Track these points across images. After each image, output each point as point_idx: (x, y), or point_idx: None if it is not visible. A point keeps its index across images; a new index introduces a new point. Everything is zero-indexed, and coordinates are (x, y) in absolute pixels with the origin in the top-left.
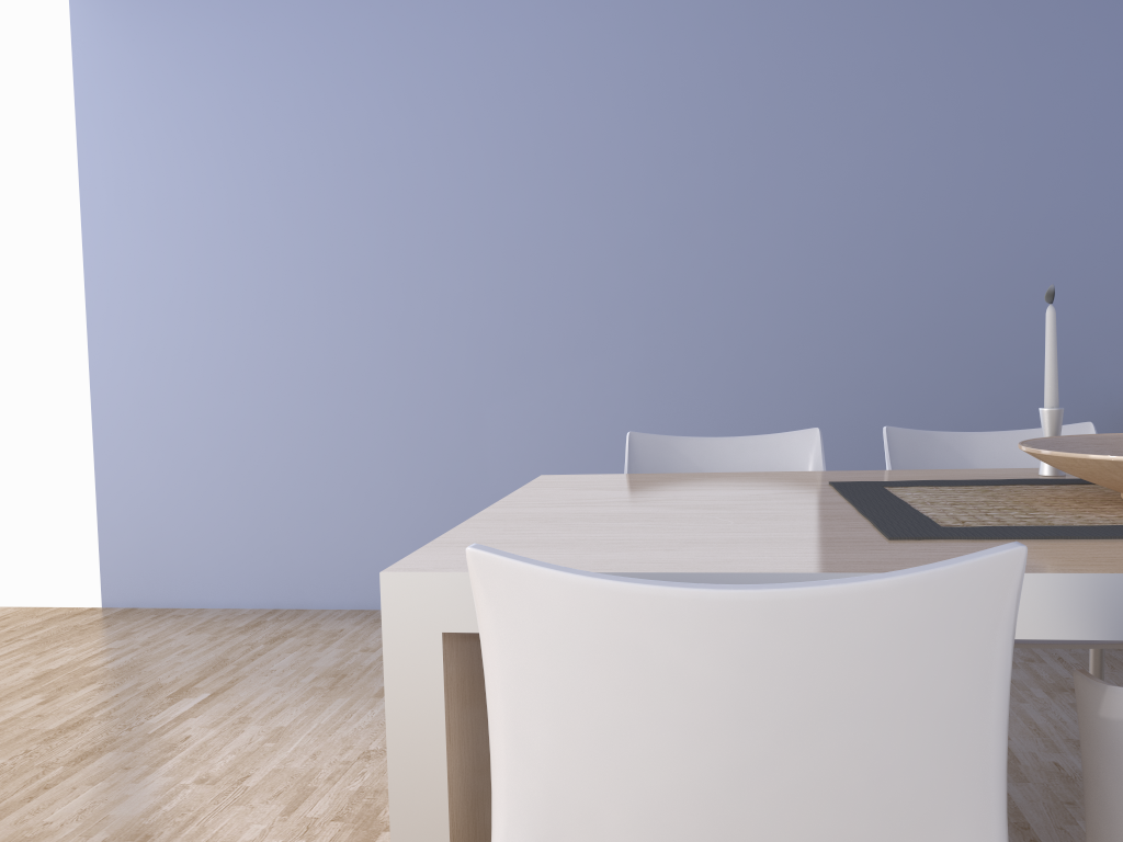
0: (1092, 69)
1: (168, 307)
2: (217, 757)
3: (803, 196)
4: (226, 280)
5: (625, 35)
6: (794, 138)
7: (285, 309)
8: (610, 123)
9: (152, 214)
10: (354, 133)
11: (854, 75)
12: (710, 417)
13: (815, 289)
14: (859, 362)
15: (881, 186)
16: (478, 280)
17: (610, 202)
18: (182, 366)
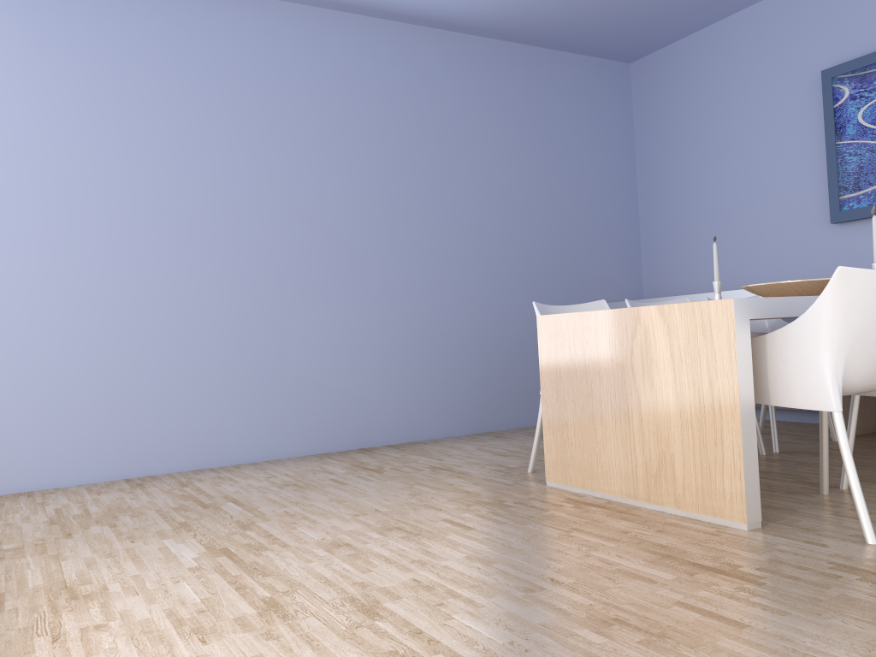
0: (571, 154)
1: (23, 238)
2: (333, 510)
3: (458, 200)
4: (80, 219)
5: (365, 94)
6: (453, 168)
7: (133, 245)
8: (358, 144)
9: (9, 161)
10: (189, 123)
11: (479, 139)
12: (417, 323)
13: (466, 252)
14: (487, 292)
15: (492, 199)
16: (279, 233)
17: (359, 192)
18: (37, 287)
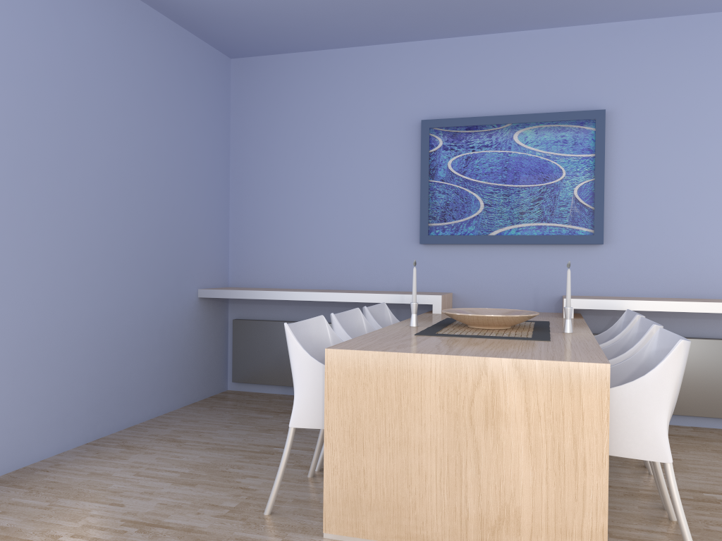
0: (186, 136)
1: None
2: None
3: (86, 168)
4: None
5: None
6: (83, 129)
7: None
8: None
9: None
10: None
11: (110, 101)
12: (34, 316)
13: (90, 230)
14: (108, 277)
15: (119, 172)
16: None
17: None
18: None
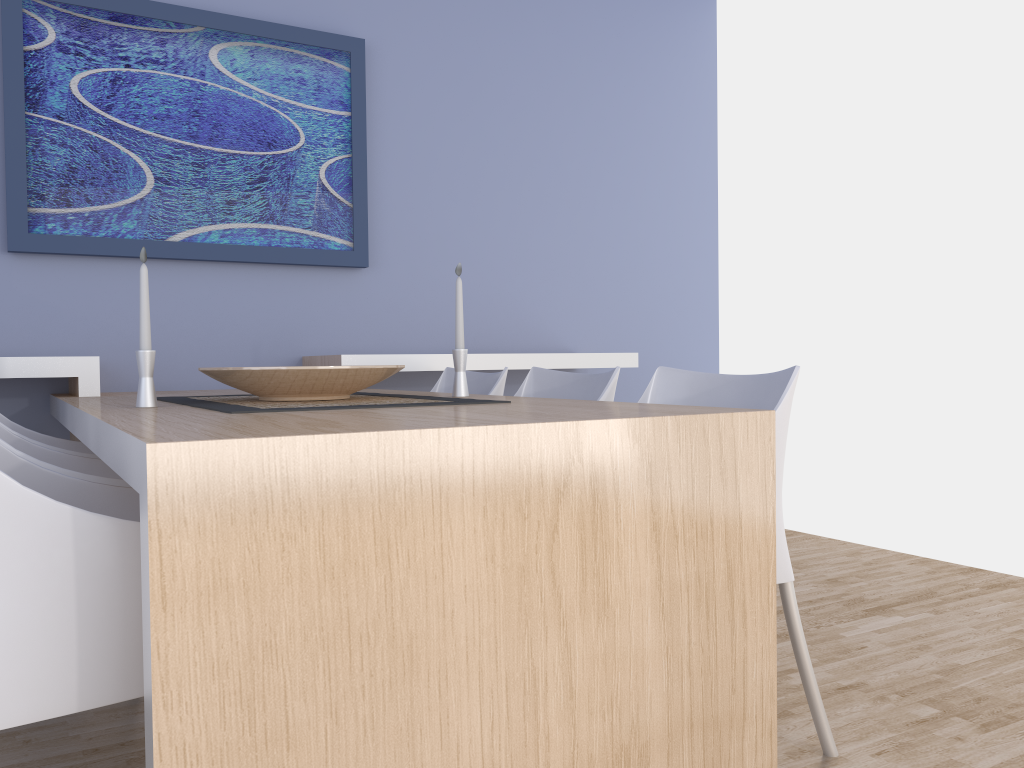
0: None
1: None
2: None
3: None
4: None
5: None
6: None
7: None
8: None
9: None
10: None
11: None
12: None
13: None
14: None
15: None
16: None
17: None
18: None
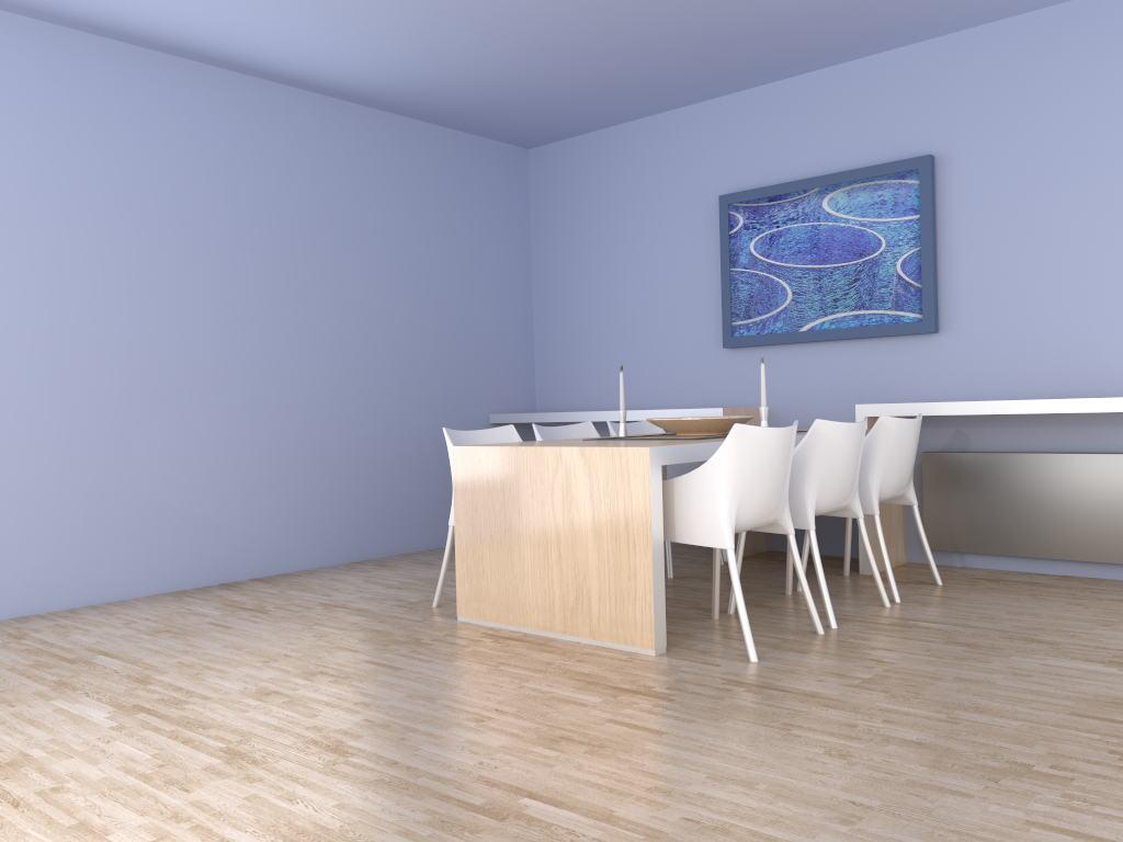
0: (465, 247)
1: None
2: (236, 658)
3: (340, 294)
4: None
5: (236, 165)
6: (335, 257)
7: None
8: (226, 224)
9: None
10: (17, 189)
11: (365, 225)
12: (291, 436)
13: (347, 354)
14: (370, 400)
15: (378, 294)
16: (129, 328)
17: (226, 281)
18: None
